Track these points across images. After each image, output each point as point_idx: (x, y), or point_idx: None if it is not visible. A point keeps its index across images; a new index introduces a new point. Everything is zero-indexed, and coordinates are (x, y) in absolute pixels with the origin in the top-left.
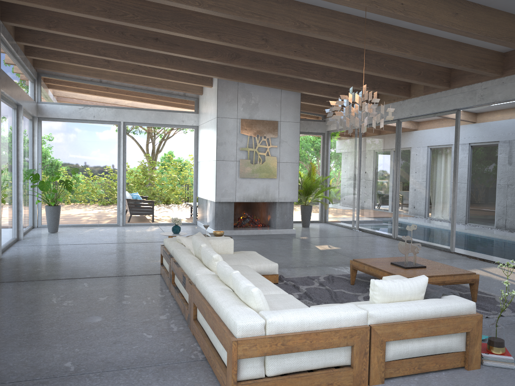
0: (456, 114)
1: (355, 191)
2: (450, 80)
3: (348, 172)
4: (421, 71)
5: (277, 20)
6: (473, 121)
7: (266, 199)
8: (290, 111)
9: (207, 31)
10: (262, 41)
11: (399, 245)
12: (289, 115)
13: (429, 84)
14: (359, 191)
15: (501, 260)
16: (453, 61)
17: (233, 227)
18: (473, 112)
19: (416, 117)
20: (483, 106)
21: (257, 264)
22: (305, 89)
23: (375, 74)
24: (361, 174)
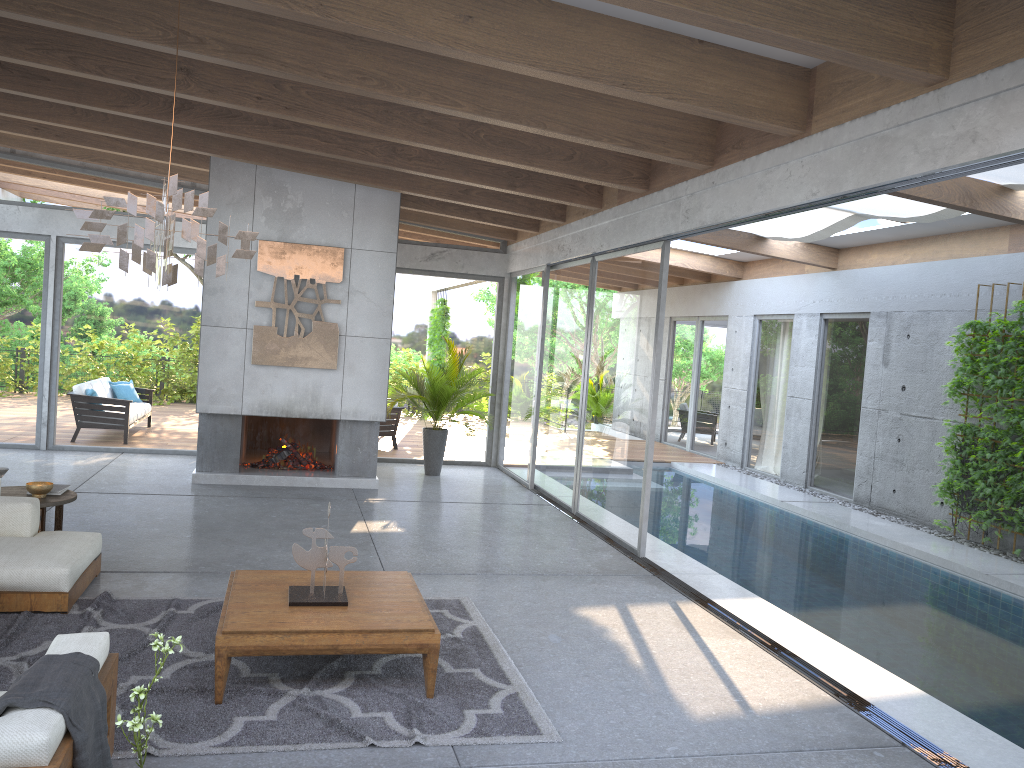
0: (662, 250)
1: (532, 406)
2: (649, 174)
3: (527, 363)
4: (575, 151)
5: (119, 25)
6: (829, 266)
7: (313, 412)
8: (375, 229)
9: (46, 49)
10: (178, 73)
11: (295, 549)
12: (372, 236)
13: (595, 180)
14: (539, 405)
15: (716, 586)
16: (581, 129)
17: (238, 467)
18: (829, 246)
19: (614, 253)
20: (822, 235)
21: (15, 567)
22: (391, 182)
23: (464, 155)
24: (545, 369)
